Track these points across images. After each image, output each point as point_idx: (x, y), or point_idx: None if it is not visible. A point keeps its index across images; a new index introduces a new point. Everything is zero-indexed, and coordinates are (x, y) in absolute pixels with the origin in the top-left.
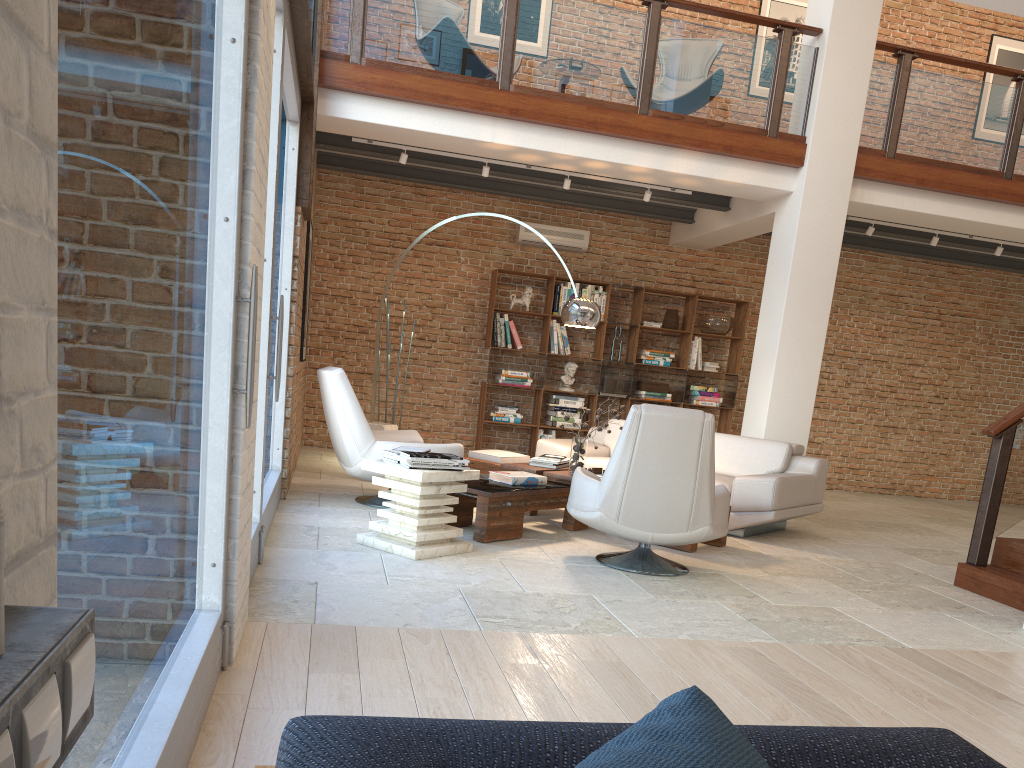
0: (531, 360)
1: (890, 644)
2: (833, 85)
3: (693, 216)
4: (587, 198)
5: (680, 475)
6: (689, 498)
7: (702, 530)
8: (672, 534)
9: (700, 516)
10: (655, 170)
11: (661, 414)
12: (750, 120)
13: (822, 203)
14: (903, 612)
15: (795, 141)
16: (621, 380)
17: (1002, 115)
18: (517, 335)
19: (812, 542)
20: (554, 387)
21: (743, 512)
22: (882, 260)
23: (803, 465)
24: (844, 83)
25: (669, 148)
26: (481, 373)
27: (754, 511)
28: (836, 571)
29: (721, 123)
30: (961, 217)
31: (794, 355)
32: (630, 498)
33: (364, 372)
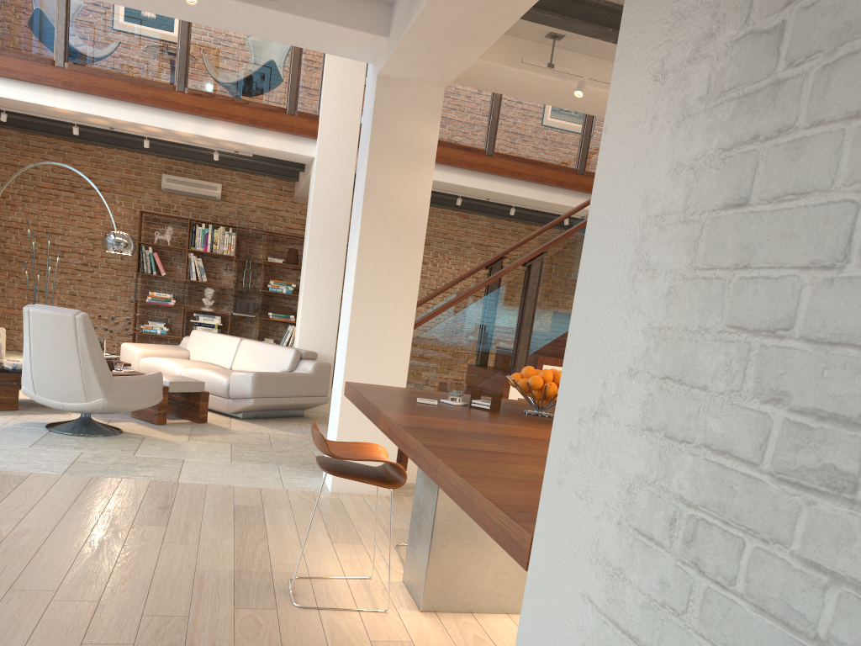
0: (181, 285)
1: (165, 479)
2: (335, 77)
3: (298, 175)
4: (207, 157)
5: (67, 358)
6: (79, 376)
7: (98, 401)
8: (77, 403)
9: (93, 390)
10: (198, 135)
11: (42, 311)
12: (273, 100)
13: (333, 167)
14: (242, 464)
15: (310, 118)
16: (251, 303)
17: (482, 106)
18: (161, 264)
19: (302, 424)
20: (201, 307)
21: (237, 399)
22: (473, 217)
23: (305, 366)
24: (345, 76)
25: (207, 119)
26: (138, 294)
27: (244, 398)
28: (263, 441)
29: (247, 101)
30: (456, 183)
31: (319, 283)
32: (37, 375)
33: (36, 290)
